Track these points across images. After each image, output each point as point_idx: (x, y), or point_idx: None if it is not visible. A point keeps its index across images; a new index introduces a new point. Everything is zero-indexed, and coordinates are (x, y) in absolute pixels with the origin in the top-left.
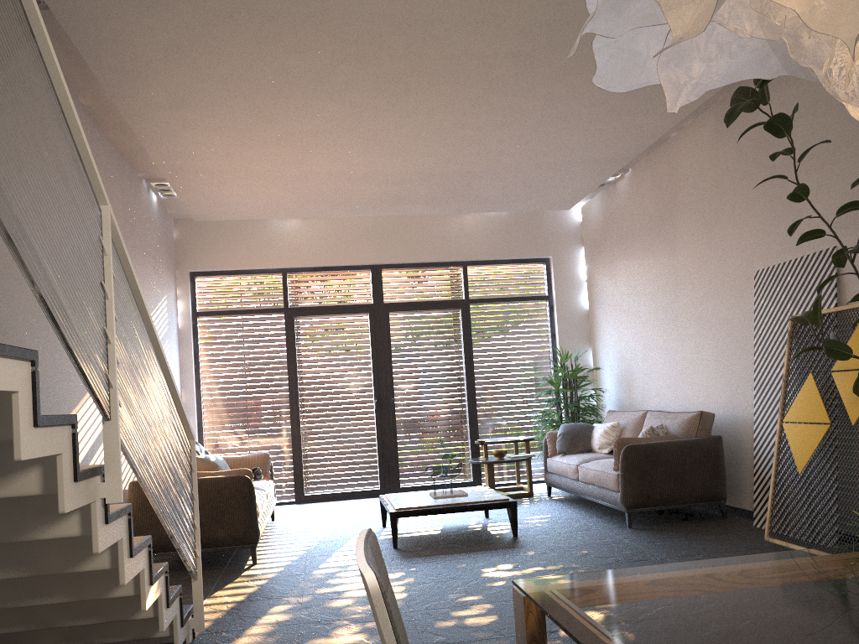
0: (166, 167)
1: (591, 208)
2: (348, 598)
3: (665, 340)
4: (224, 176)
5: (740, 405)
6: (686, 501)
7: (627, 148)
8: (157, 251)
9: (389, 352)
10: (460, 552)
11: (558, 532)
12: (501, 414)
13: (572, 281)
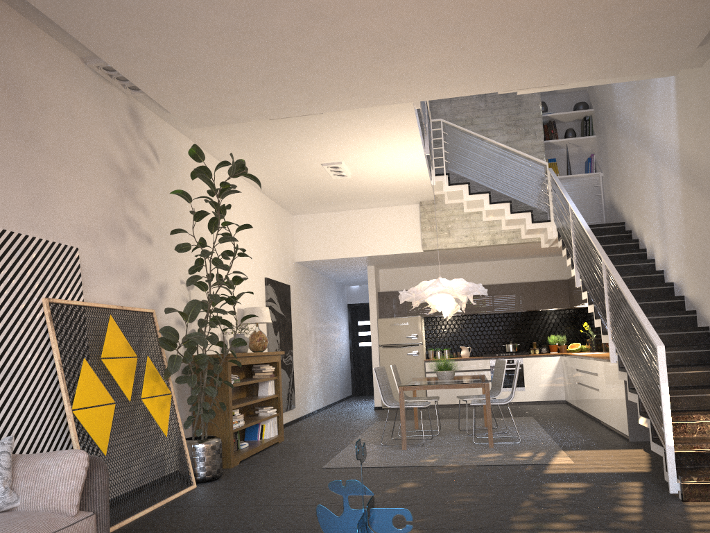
0: None
1: None
2: (567, 521)
3: None
4: None
5: None
6: None
7: None
8: None
9: None
10: None
11: None
12: None
13: None
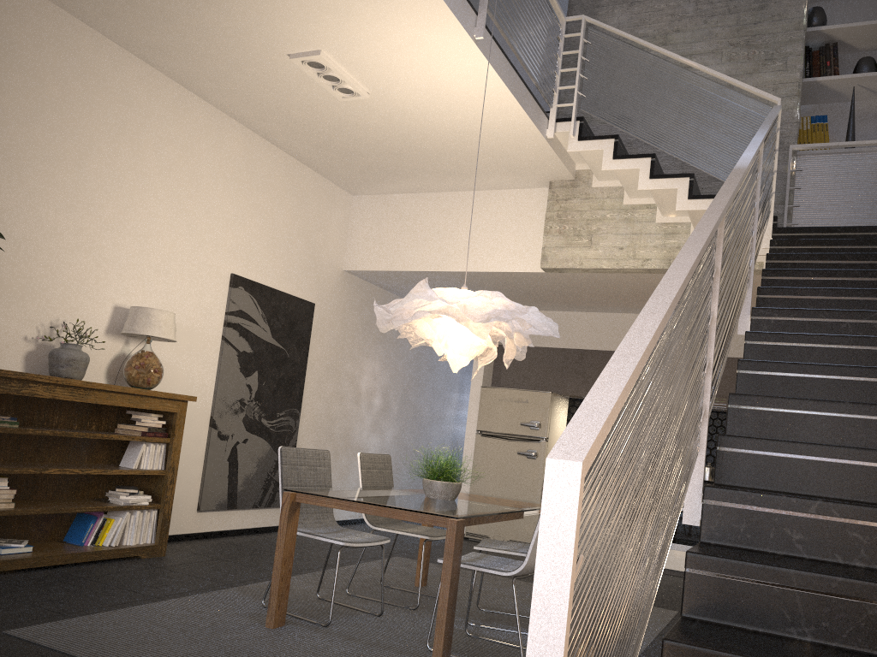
0: None
1: None
2: None
3: None
4: None
5: None
6: None
7: None
8: None
9: None
10: None
11: None
12: None
13: None
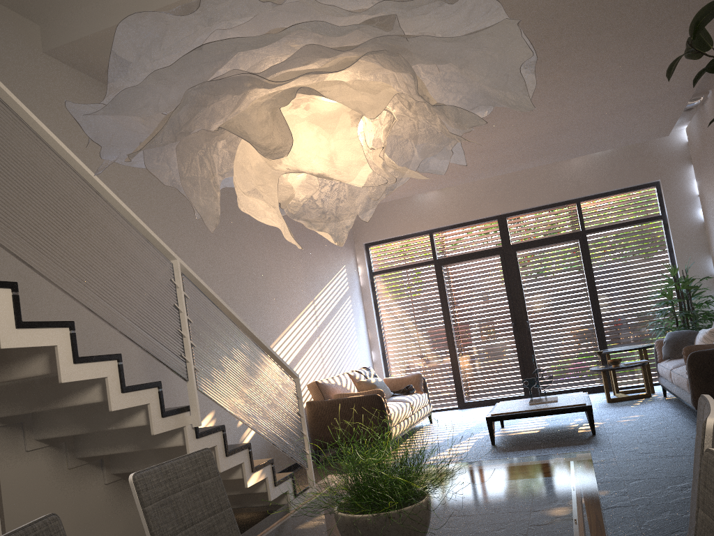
0: None
1: (692, 129)
2: None
3: None
4: None
5: None
6: None
7: (683, 80)
8: None
9: (520, 284)
10: (536, 448)
11: (634, 430)
12: (627, 325)
13: (683, 198)
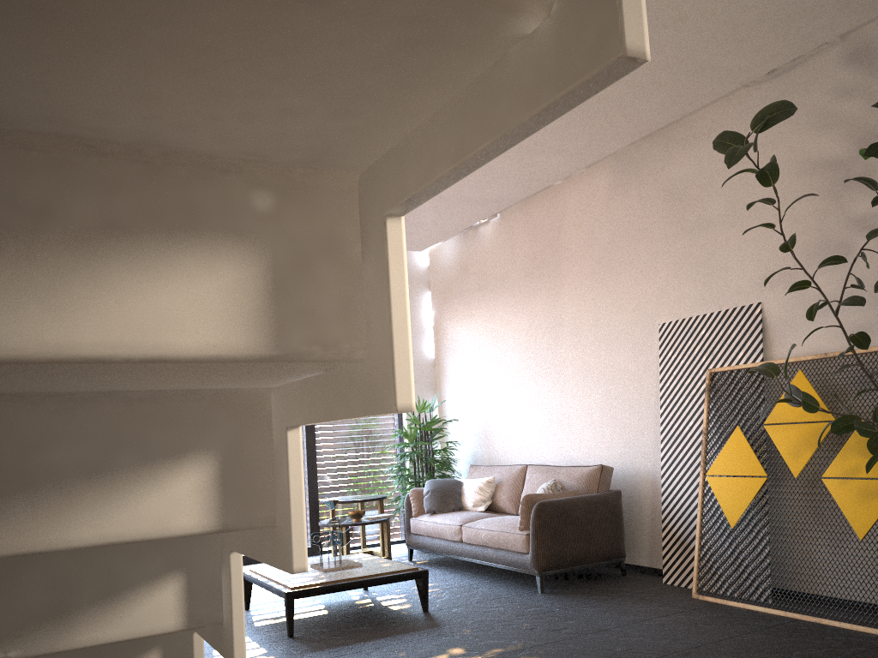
0: None
1: (443, 252)
2: None
3: (540, 391)
4: None
5: (637, 458)
6: (593, 560)
7: (518, 190)
8: None
9: None
10: (380, 636)
11: (469, 602)
12: (342, 470)
13: (419, 327)
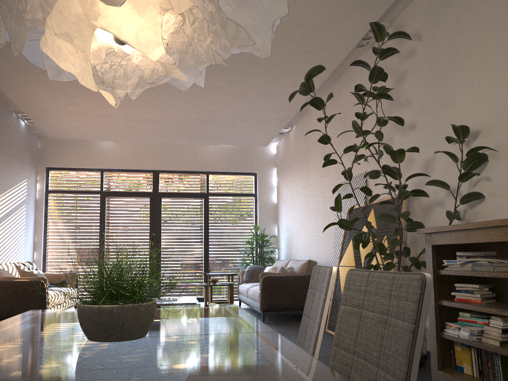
0: (21, 105)
1: (280, 146)
2: None
3: (304, 220)
4: (57, 113)
5: (330, 257)
6: (296, 309)
7: (284, 113)
8: (21, 153)
9: (160, 220)
10: None
11: None
12: (223, 260)
13: (268, 186)
